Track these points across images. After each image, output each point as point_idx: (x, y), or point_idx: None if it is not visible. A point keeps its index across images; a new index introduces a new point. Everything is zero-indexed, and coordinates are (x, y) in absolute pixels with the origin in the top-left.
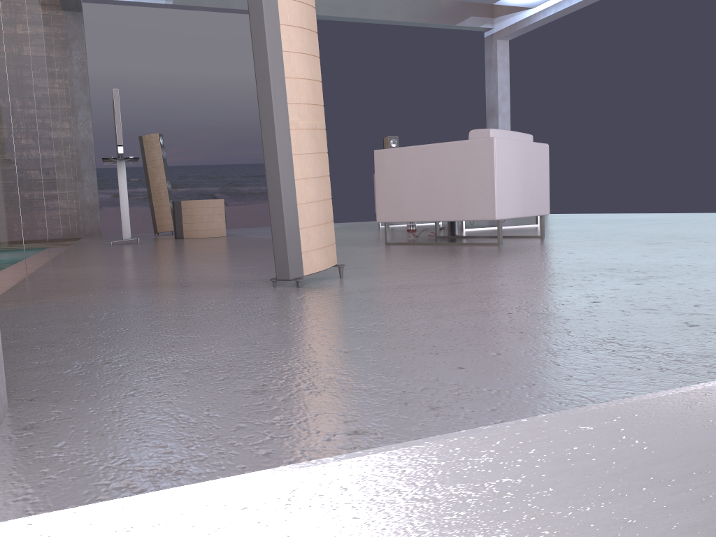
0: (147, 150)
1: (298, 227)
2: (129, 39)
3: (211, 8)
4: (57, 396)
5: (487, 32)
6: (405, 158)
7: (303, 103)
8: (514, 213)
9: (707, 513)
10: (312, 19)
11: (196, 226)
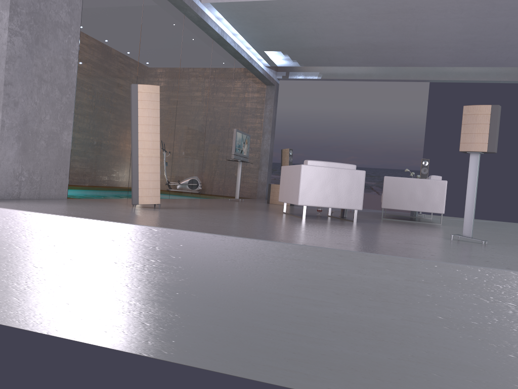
0: (283, 157)
1: (138, 188)
2: (335, 91)
3: (342, 79)
4: (3, 202)
5: None
6: (285, 171)
7: (146, 148)
8: (317, 204)
9: (46, 239)
10: (156, 121)
11: (275, 197)
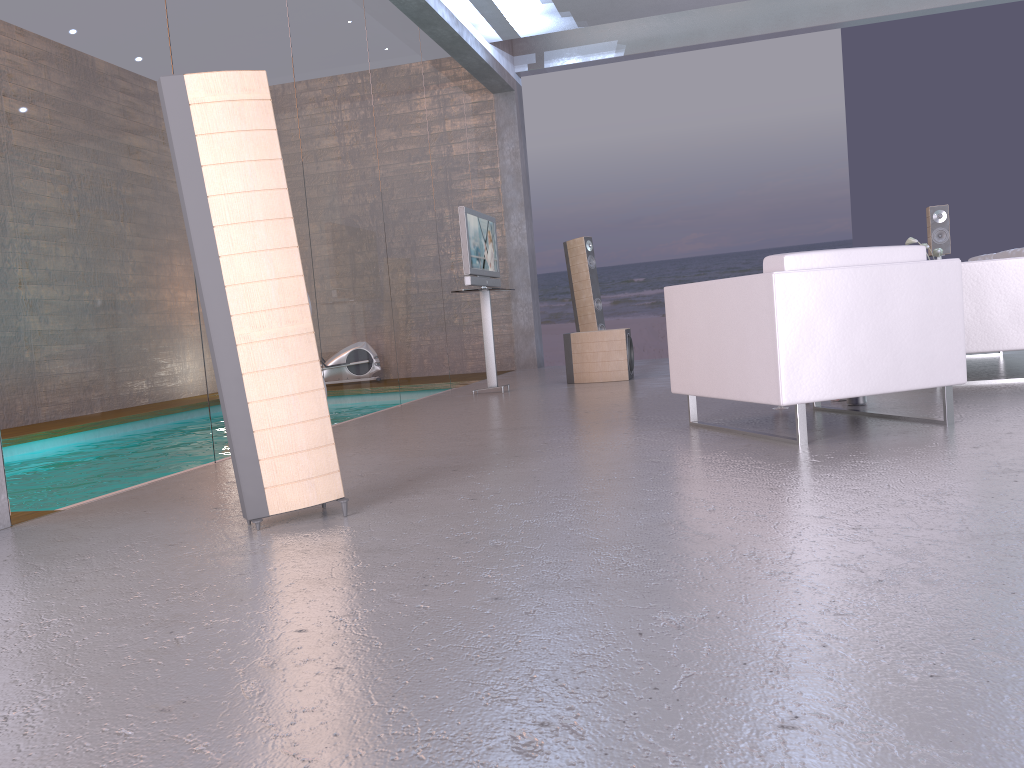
0: (571, 260)
1: (256, 458)
2: (632, 94)
3: (676, 48)
4: None
5: None
6: (690, 300)
7: (259, 310)
8: (838, 391)
9: None
10: (277, 204)
11: (588, 366)
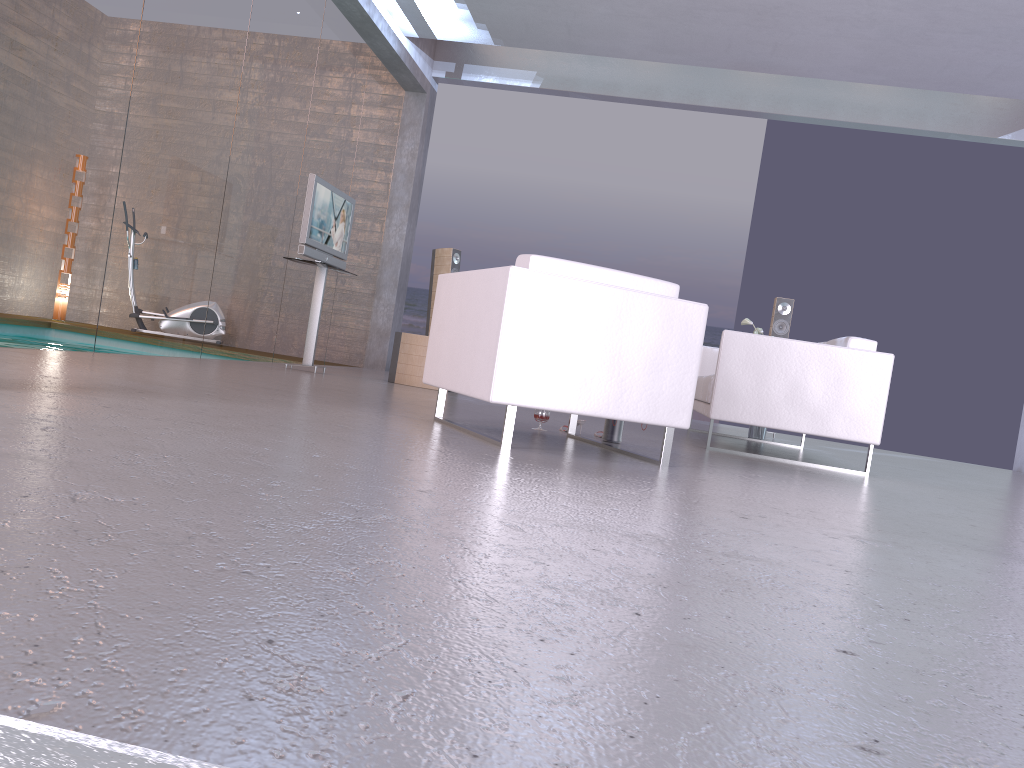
0: (436, 268)
1: None
2: (560, 139)
3: (590, 94)
4: None
5: None
6: (452, 289)
7: None
8: (554, 402)
9: None
10: None
11: (411, 369)
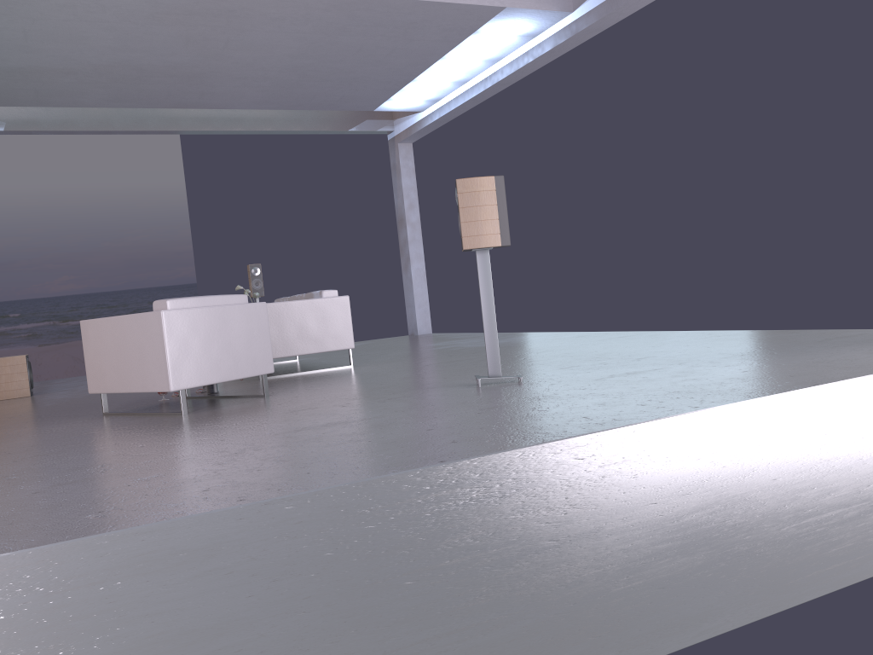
0: None
1: None
2: (1, 154)
3: (52, 131)
4: None
5: (390, 135)
6: (102, 329)
7: None
8: (204, 380)
9: None
10: None
11: None
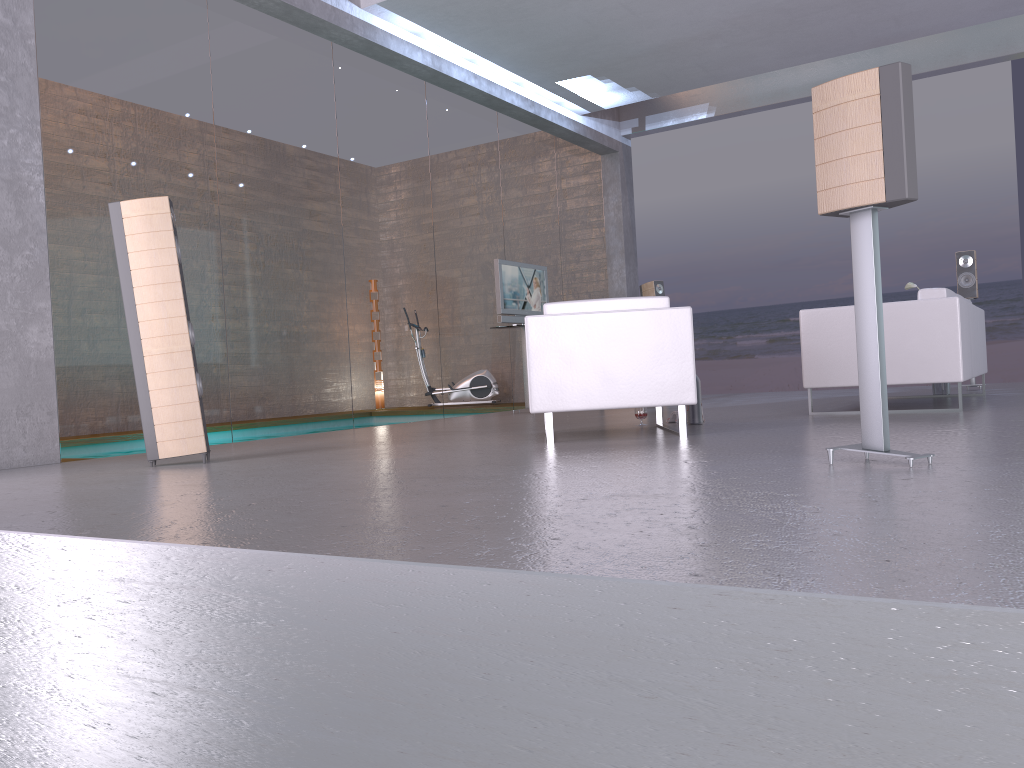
0: None
1: (153, 424)
2: (791, 139)
3: (762, 107)
4: None
5: None
6: None
7: (157, 336)
8: (578, 404)
9: None
10: (171, 274)
11: None
